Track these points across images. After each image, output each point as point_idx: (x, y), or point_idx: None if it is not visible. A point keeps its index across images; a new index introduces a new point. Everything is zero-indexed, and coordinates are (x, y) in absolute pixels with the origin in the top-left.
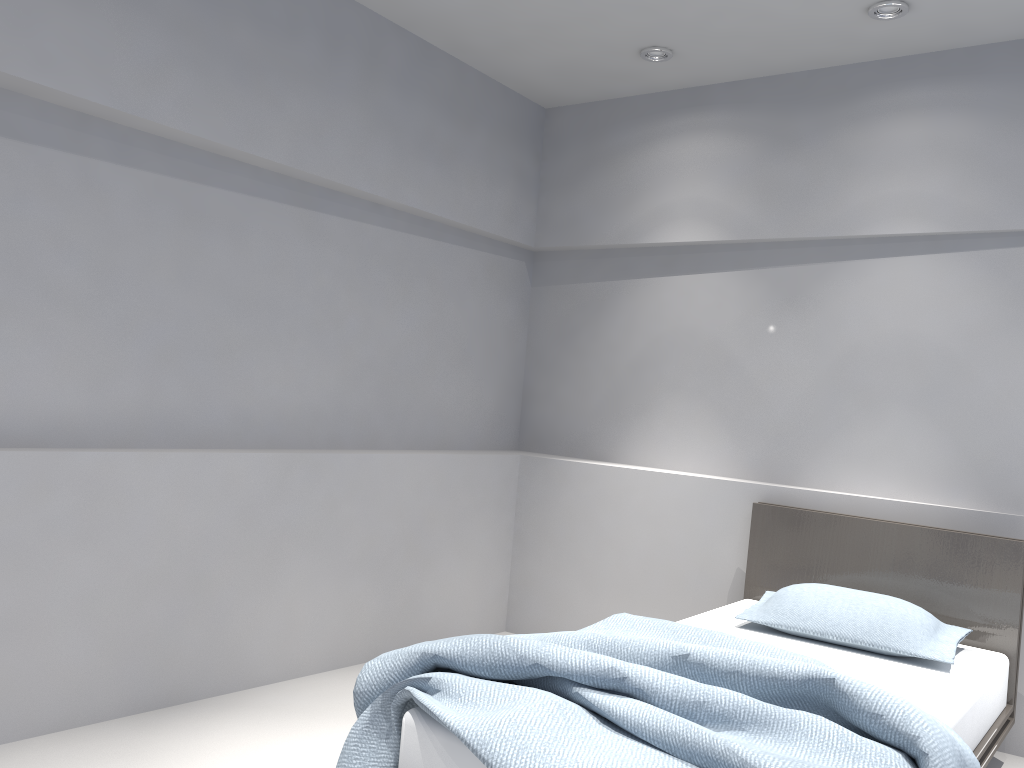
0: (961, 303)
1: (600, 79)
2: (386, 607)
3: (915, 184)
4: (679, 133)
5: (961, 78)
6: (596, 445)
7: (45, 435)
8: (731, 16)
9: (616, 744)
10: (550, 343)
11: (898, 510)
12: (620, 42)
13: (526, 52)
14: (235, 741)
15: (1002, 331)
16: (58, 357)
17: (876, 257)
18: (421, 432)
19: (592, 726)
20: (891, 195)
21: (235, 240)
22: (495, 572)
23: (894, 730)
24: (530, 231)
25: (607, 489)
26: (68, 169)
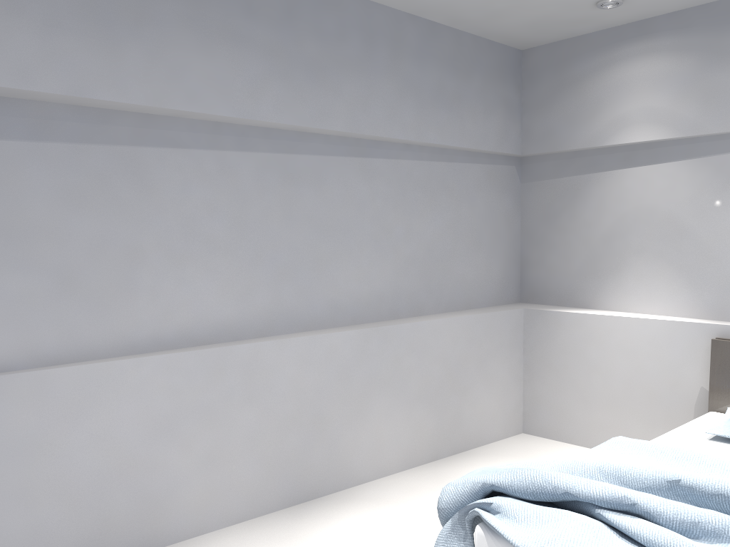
0: None
1: (564, 25)
2: (439, 424)
3: None
4: (630, 58)
5: None
6: (580, 297)
7: (216, 335)
8: None
9: None
10: (538, 224)
11: None
12: None
13: (507, 17)
14: (355, 526)
15: None
16: (219, 284)
17: None
18: (451, 299)
19: (614, 540)
20: None
21: (317, 188)
22: (512, 393)
23: None
24: (517, 143)
25: (592, 331)
26: (211, 161)
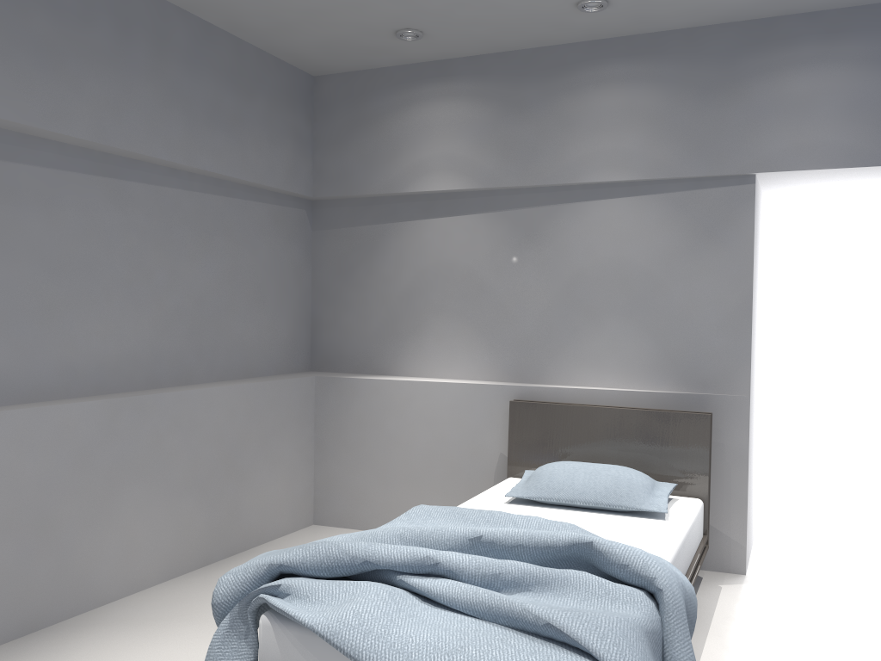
0: (656, 234)
1: (361, 53)
2: (212, 519)
3: (618, 141)
4: (430, 99)
5: (647, 57)
6: (378, 362)
7: None
8: (471, 7)
9: (437, 617)
10: (332, 278)
11: (619, 397)
12: (379, 25)
13: (297, 31)
14: (96, 656)
15: (686, 255)
16: None
17: (591, 200)
18: (228, 365)
19: (416, 605)
20: (600, 150)
21: (47, 211)
22: (301, 477)
23: (637, 575)
24: (308, 183)
25: (391, 399)
26: None
